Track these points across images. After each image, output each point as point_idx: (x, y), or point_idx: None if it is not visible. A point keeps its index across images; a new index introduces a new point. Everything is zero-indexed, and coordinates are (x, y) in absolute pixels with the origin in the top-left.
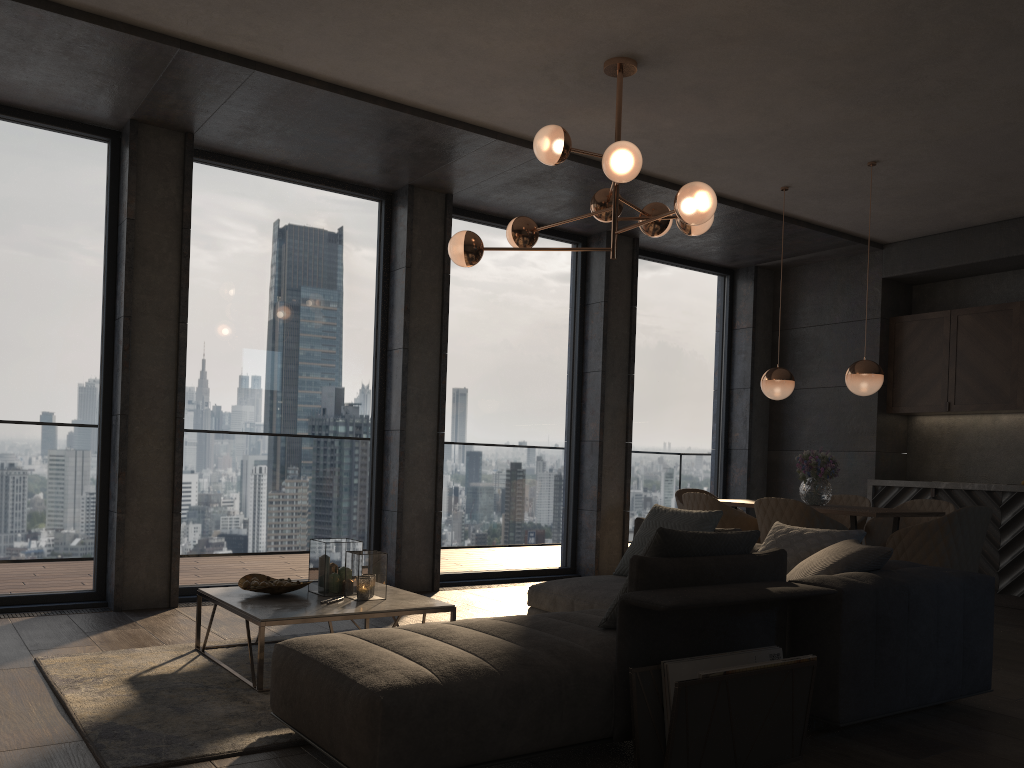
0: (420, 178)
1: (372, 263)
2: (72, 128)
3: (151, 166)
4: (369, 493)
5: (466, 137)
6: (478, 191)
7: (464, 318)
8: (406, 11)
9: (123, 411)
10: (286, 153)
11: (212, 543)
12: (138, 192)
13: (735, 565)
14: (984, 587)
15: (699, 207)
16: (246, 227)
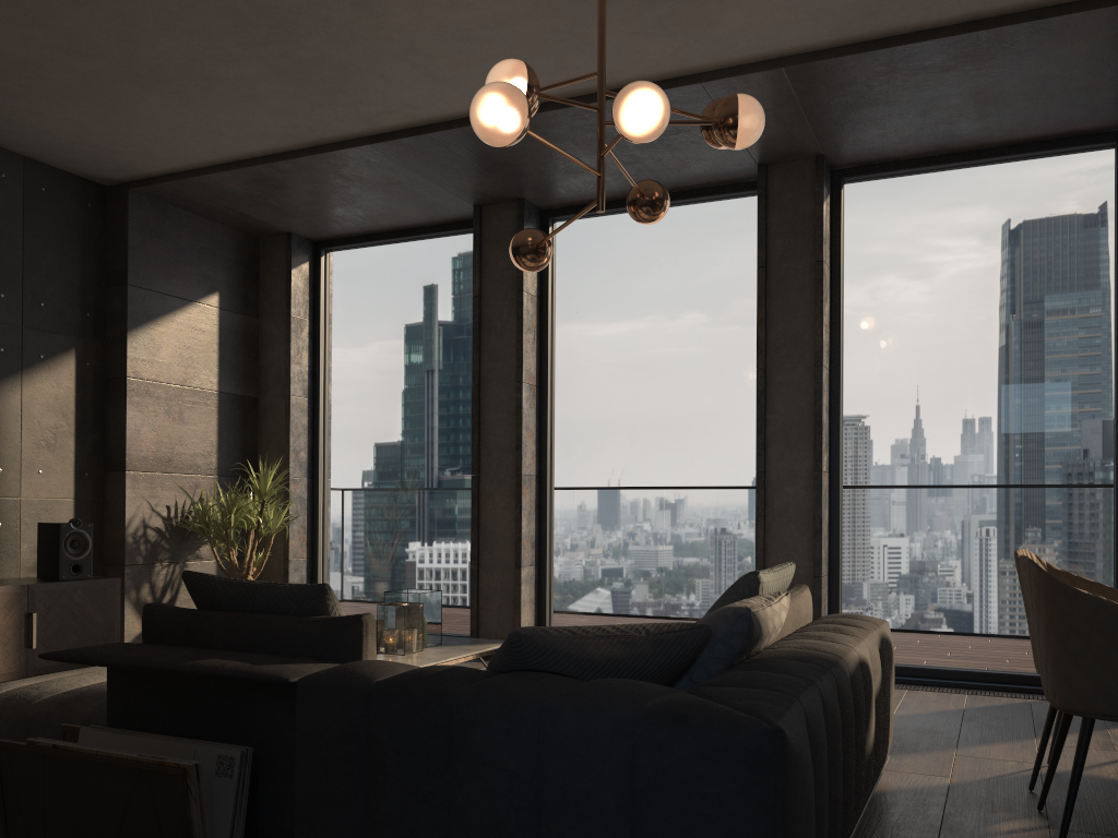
0: (751, 153)
1: (747, 272)
2: (456, 228)
3: (492, 242)
4: (752, 552)
5: (674, 96)
6: (837, 139)
7: (888, 311)
8: (382, 29)
9: (473, 472)
10: (606, 184)
11: (579, 600)
12: (483, 269)
13: (248, 627)
14: (704, 743)
15: (475, 122)
16: (604, 271)
